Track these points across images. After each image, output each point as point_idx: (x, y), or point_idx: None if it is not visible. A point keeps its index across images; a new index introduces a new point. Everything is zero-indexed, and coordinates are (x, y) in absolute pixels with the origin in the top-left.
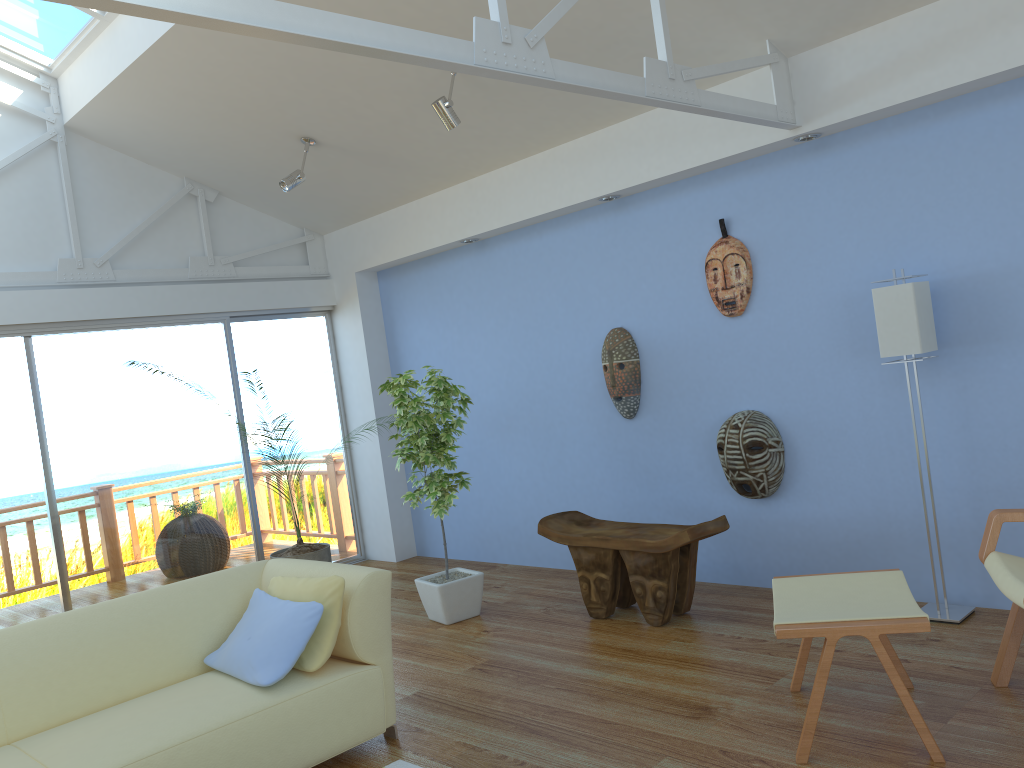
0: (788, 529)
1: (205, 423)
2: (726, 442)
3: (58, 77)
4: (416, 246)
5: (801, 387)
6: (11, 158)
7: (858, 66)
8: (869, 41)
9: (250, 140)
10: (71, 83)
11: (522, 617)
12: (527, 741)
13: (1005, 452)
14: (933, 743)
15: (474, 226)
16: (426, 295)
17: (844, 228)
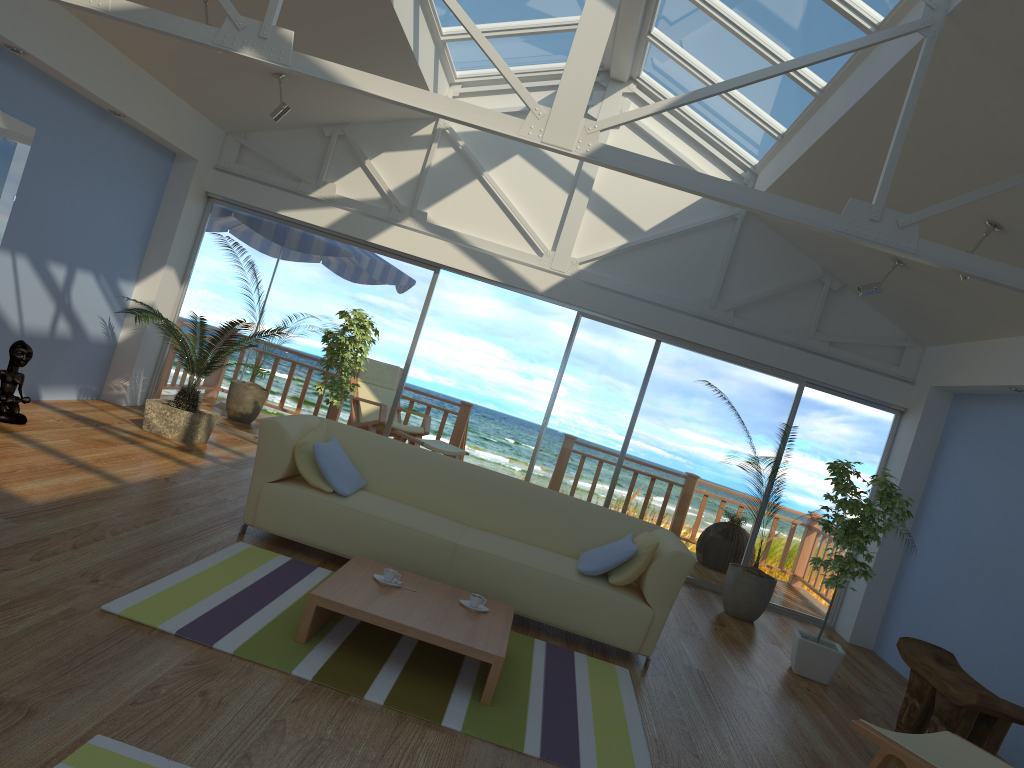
0: None
1: (748, 451)
2: None
3: (757, 174)
4: (975, 379)
5: None
6: (701, 222)
7: None
8: None
9: (858, 249)
10: (759, 180)
11: (850, 704)
12: (703, 714)
13: None
14: None
15: (1019, 377)
16: (975, 427)
17: None
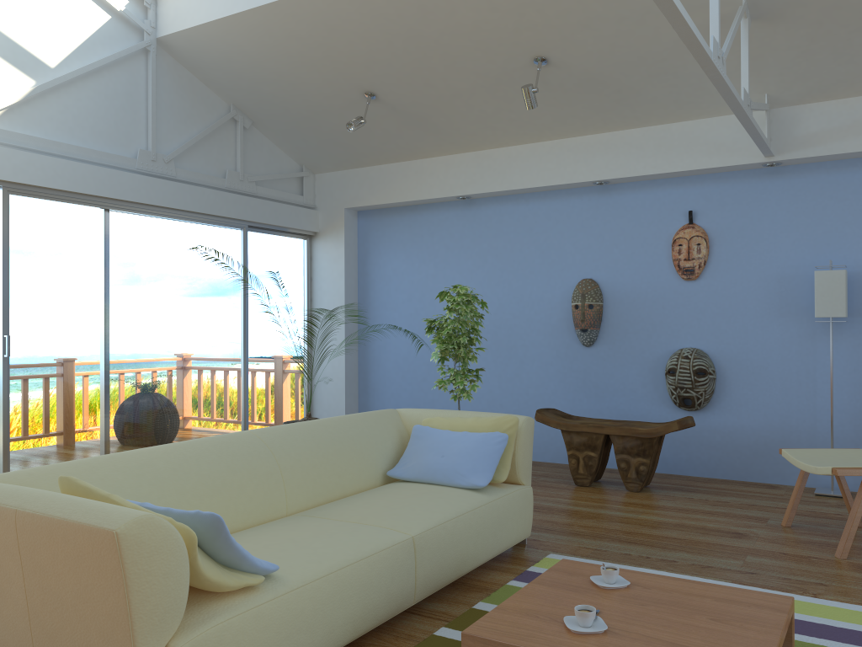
0: (710, 434)
1: (221, 310)
2: (678, 367)
3: None
4: (414, 195)
5: (736, 334)
6: (117, 55)
7: (822, 123)
8: (833, 109)
9: (319, 85)
10: (177, 5)
11: None
12: (633, 547)
13: None
14: None
15: (476, 187)
16: (406, 235)
17: (785, 229)
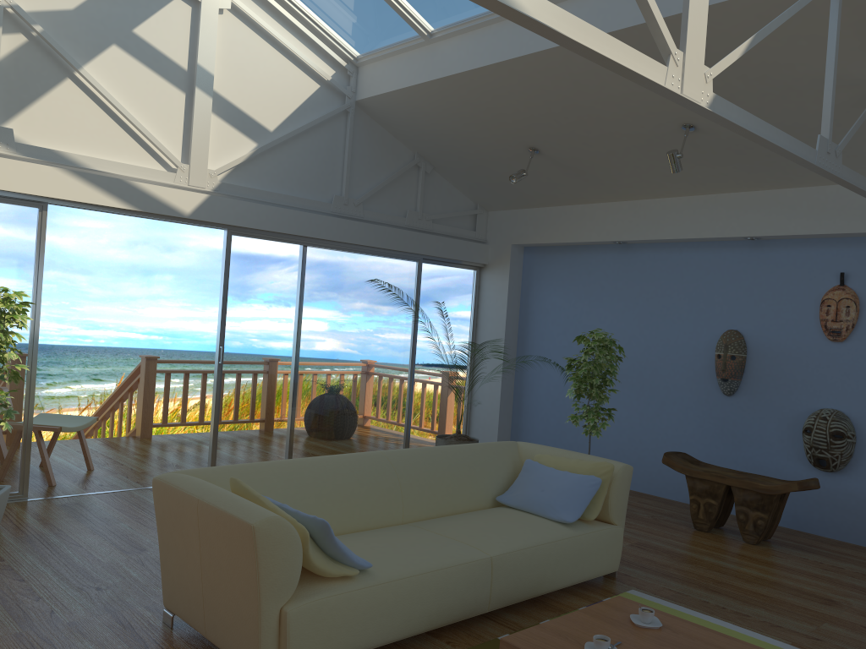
0: (845, 497)
1: (393, 332)
2: (815, 427)
3: (360, 66)
4: (574, 237)
5: None
6: (322, 118)
7: None
8: None
9: (489, 140)
10: (373, 74)
11: (638, 519)
12: (715, 596)
13: None
14: None
15: (631, 234)
16: (566, 272)
17: None
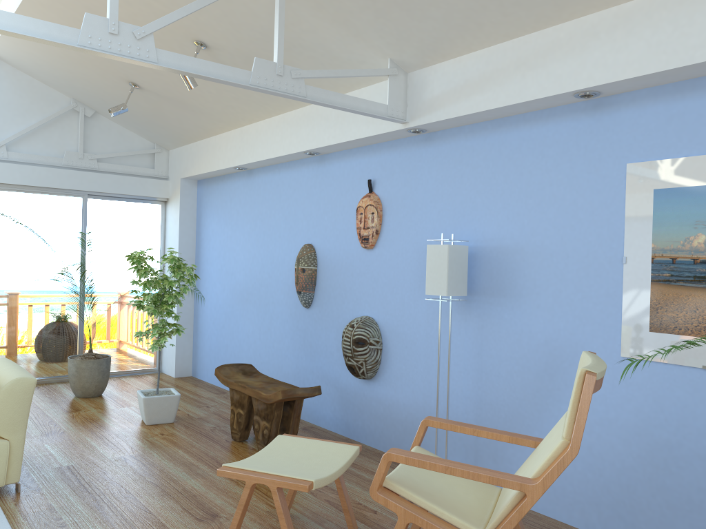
0: (377, 404)
1: (56, 262)
2: (344, 335)
3: None
4: (211, 167)
5: (397, 306)
6: None
7: (443, 85)
8: (451, 69)
9: (100, 79)
10: None
11: (194, 430)
12: (86, 512)
13: (498, 378)
14: None
15: (240, 159)
16: (219, 201)
17: (433, 199)
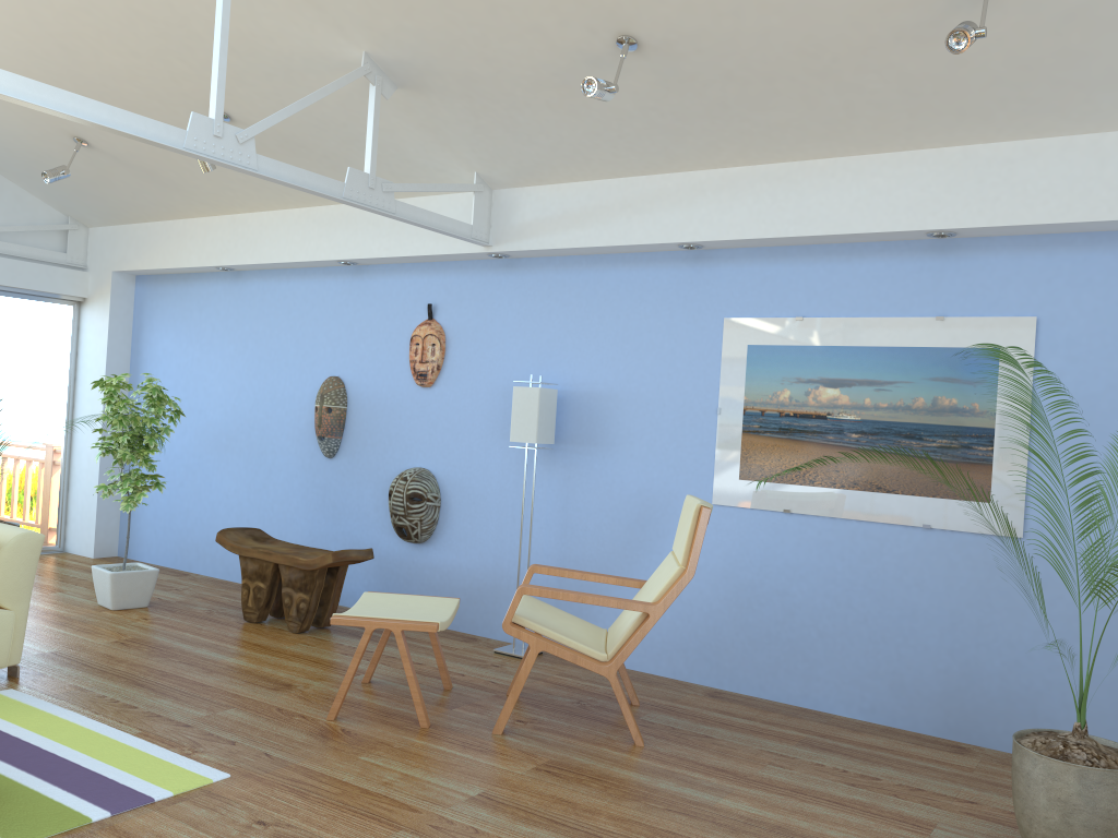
0: (431, 572)
1: None
2: (395, 490)
3: None
4: (175, 261)
5: (462, 455)
6: None
7: (537, 212)
8: (547, 195)
9: (22, 125)
10: None
11: (185, 613)
12: (130, 689)
13: (585, 532)
14: (423, 713)
15: (230, 257)
16: (178, 309)
17: (514, 334)
